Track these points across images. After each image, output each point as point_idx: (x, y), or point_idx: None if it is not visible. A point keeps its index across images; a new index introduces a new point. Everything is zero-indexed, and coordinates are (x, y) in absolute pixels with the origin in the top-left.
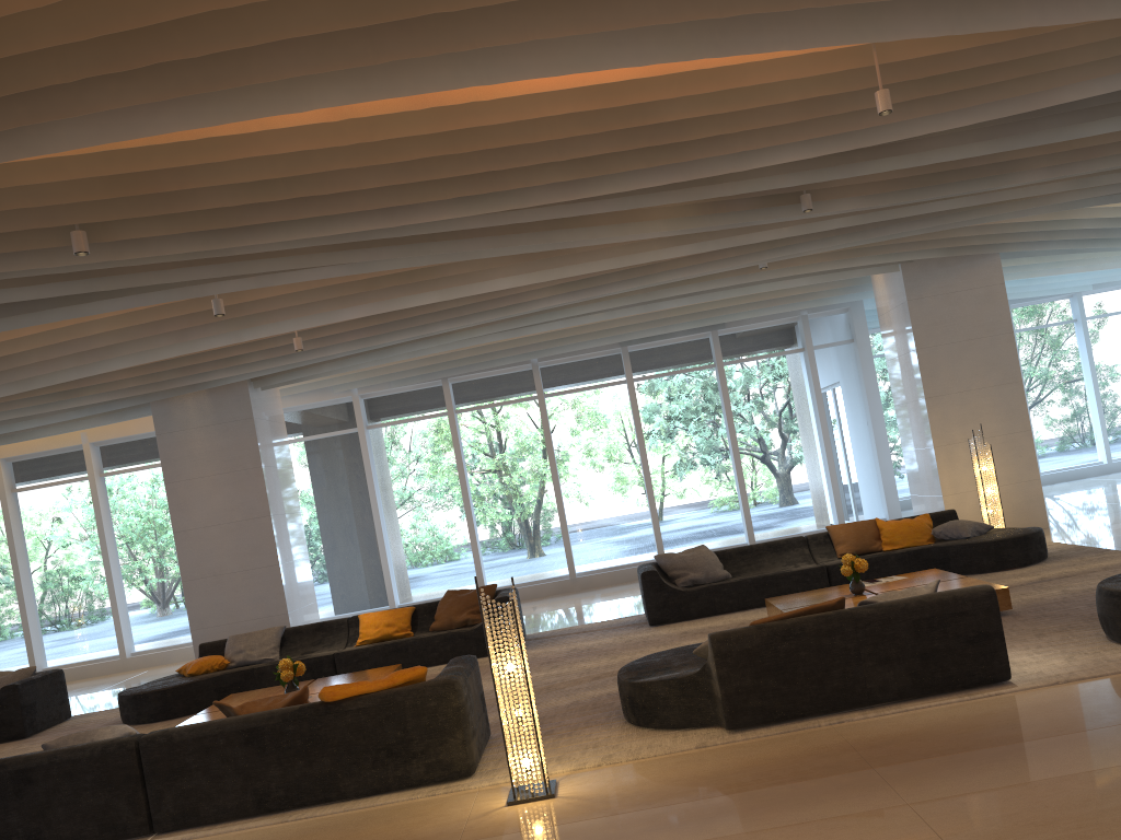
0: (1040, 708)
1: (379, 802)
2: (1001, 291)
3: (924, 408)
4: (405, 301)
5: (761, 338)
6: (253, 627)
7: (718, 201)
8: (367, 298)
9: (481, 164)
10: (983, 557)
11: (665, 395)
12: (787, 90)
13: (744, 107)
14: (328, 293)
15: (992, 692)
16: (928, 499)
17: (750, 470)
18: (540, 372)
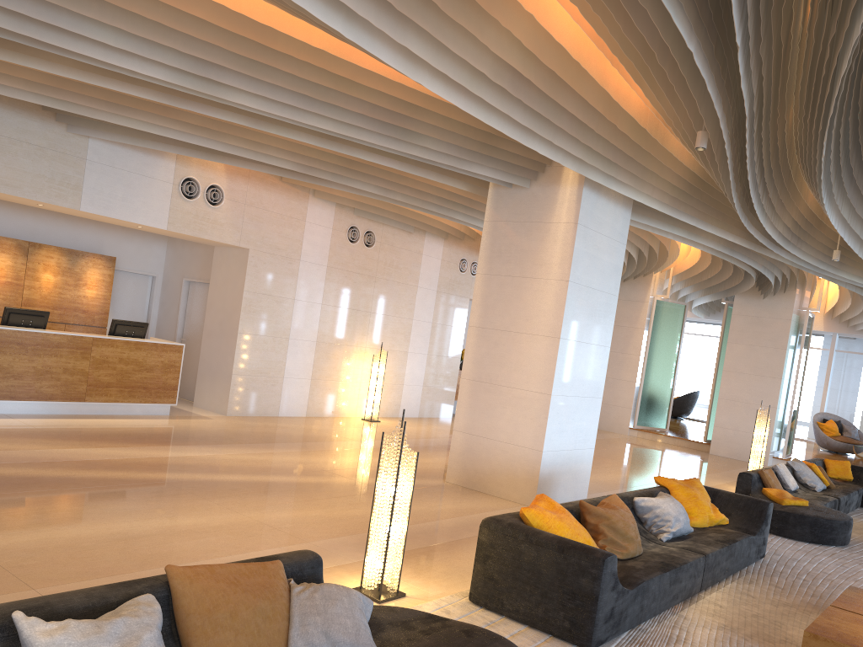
0: None
1: None
2: None
3: None
4: None
5: None
6: None
7: None
8: None
9: None
10: None
11: None
12: None
13: None
14: None
15: None
16: None
17: None
18: None
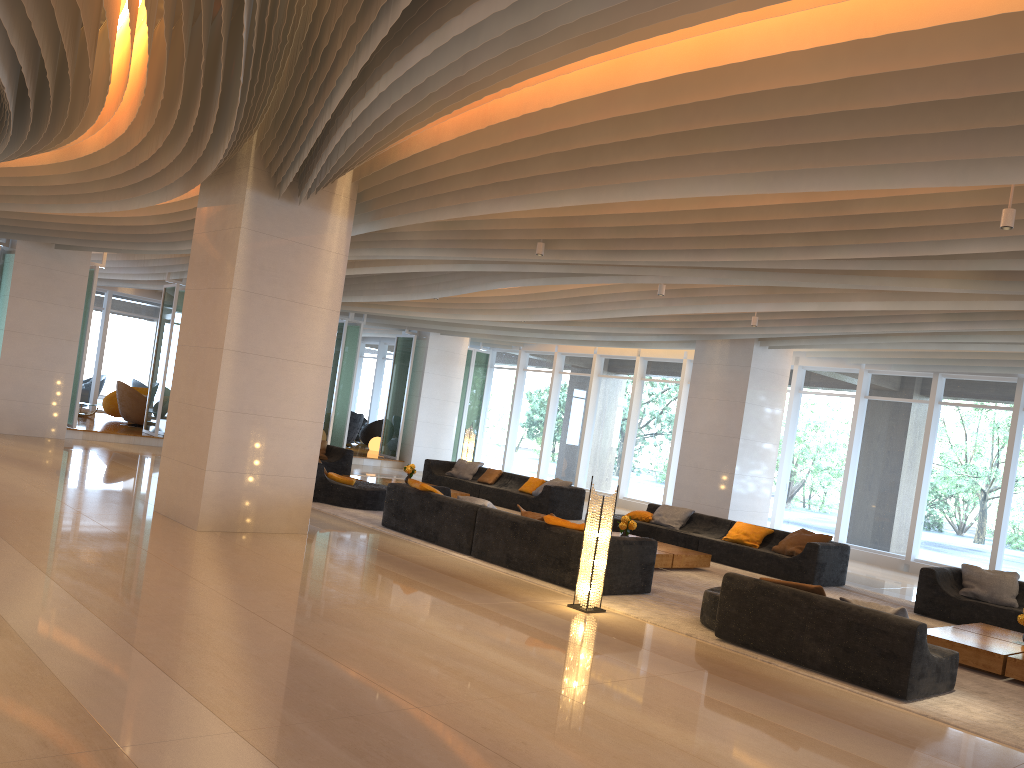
0: (863, 709)
1: (543, 584)
2: None
3: None
4: (795, 305)
5: None
6: (706, 510)
7: (1002, 270)
8: (769, 298)
9: (740, 229)
10: None
11: None
12: (952, 198)
13: (915, 209)
14: (744, 291)
15: (876, 697)
16: None
17: None
18: None
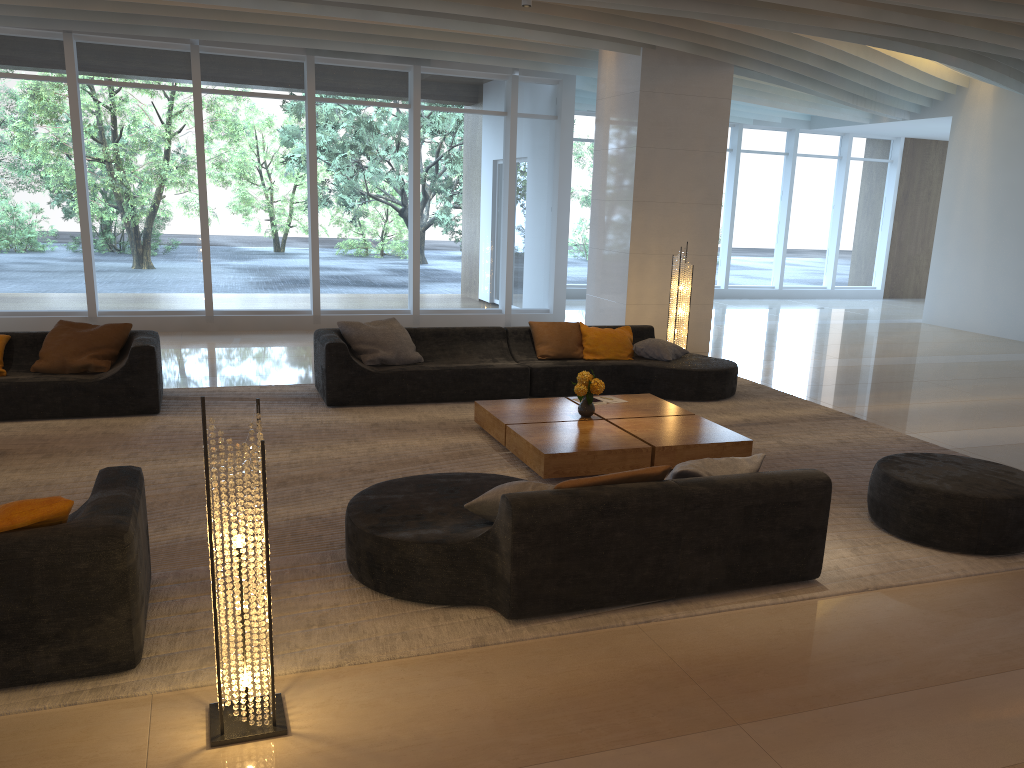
0: (874, 631)
1: None
2: (726, 107)
3: (629, 211)
4: None
5: (465, 89)
6: None
7: None
8: None
9: None
10: (685, 385)
11: (348, 127)
12: None
13: None
14: None
15: (805, 596)
16: (608, 303)
17: (426, 233)
18: (199, 59)
